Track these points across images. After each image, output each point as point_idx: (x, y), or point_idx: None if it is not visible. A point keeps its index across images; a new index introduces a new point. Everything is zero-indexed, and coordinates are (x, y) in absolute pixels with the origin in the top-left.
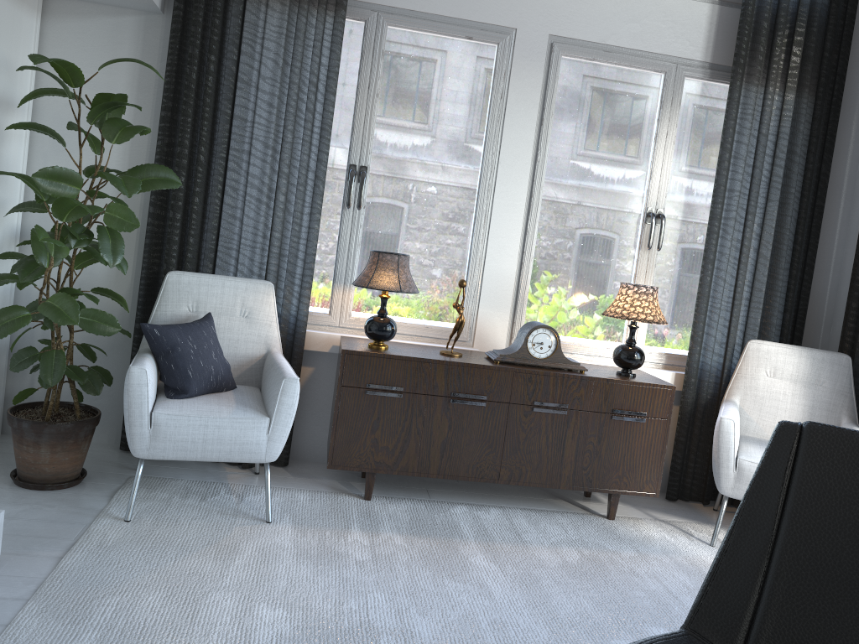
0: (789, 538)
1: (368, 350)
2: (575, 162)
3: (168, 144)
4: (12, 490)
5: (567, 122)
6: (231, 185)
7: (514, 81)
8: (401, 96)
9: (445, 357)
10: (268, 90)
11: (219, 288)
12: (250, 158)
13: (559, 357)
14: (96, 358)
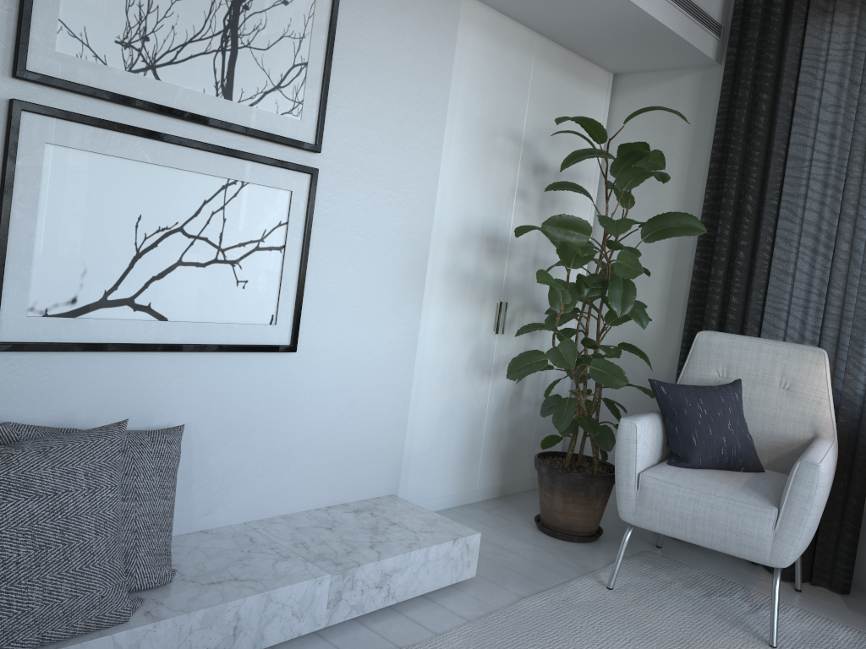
0: None
1: None
2: None
3: (714, 197)
4: (529, 530)
5: None
6: (781, 236)
7: None
8: None
9: None
10: (830, 119)
11: (754, 352)
12: (805, 202)
13: None
14: (619, 416)
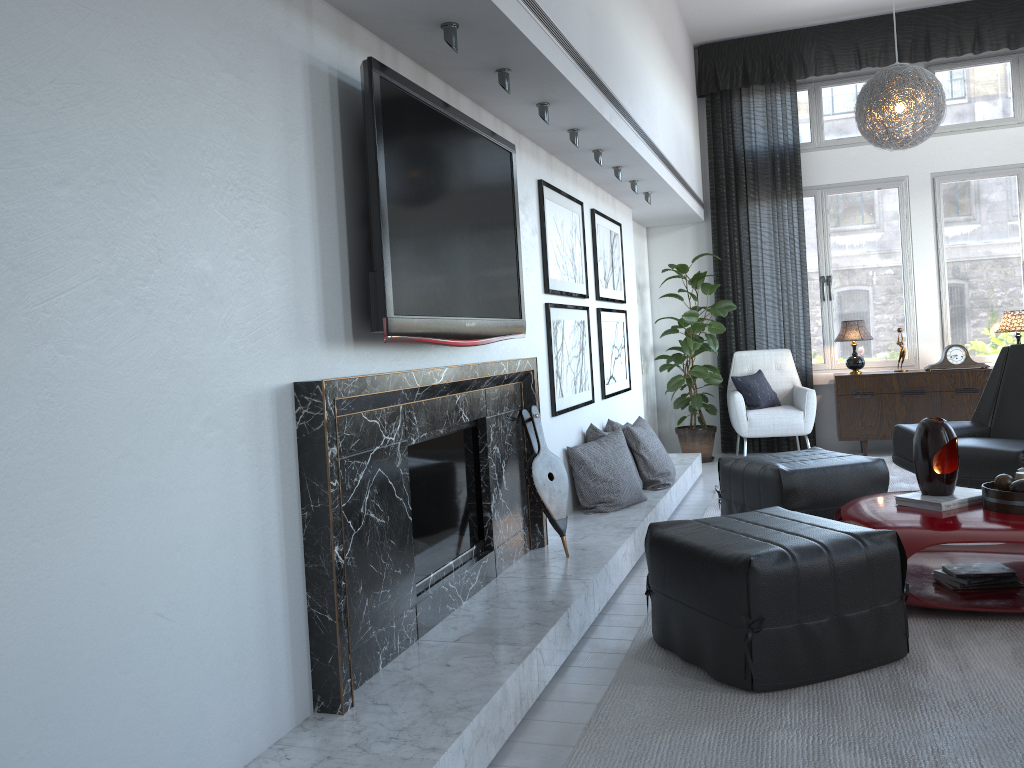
0: (1003, 384)
1: (849, 374)
2: (965, 243)
3: (720, 288)
4: None
5: (954, 220)
6: (756, 302)
7: (913, 206)
8: (843, 231)
9: (896, 372)
10: (767, 248)
11: (761, 356)
12: (764, 286)
13: (969, 361)
14: (707, 400)
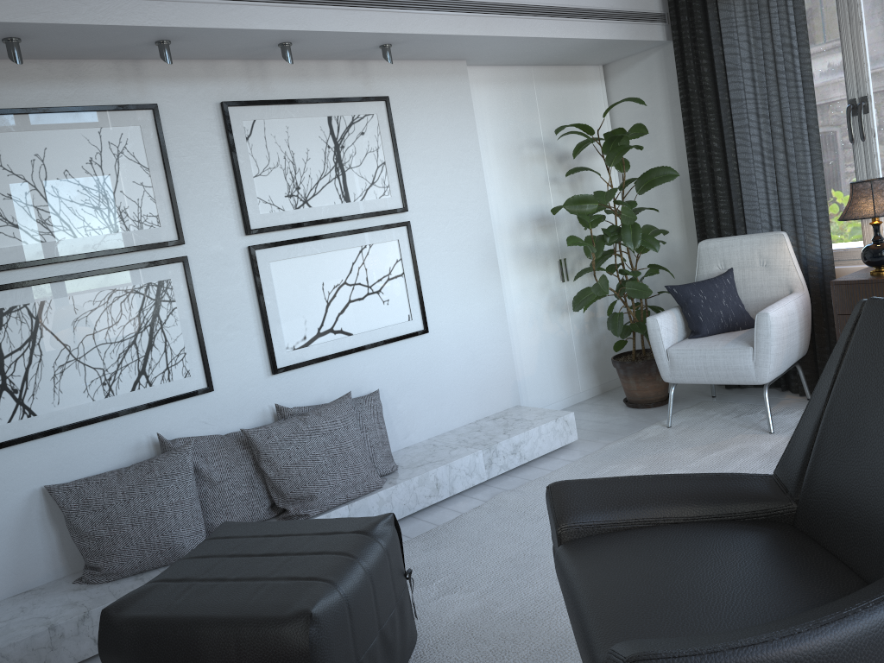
0: (831, 400)
1: (858, 278)
2: None
3: (691, 141)
4: (620, 408)
5: None
6: (741, 158)
7: None
8: None
9: None
10: (749, 67)
11: (737, 247)
12: (749, 131)
13: None
14: None
